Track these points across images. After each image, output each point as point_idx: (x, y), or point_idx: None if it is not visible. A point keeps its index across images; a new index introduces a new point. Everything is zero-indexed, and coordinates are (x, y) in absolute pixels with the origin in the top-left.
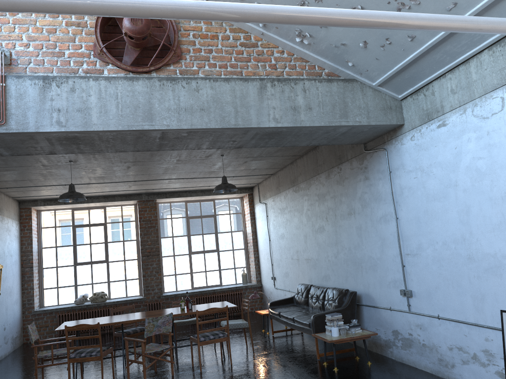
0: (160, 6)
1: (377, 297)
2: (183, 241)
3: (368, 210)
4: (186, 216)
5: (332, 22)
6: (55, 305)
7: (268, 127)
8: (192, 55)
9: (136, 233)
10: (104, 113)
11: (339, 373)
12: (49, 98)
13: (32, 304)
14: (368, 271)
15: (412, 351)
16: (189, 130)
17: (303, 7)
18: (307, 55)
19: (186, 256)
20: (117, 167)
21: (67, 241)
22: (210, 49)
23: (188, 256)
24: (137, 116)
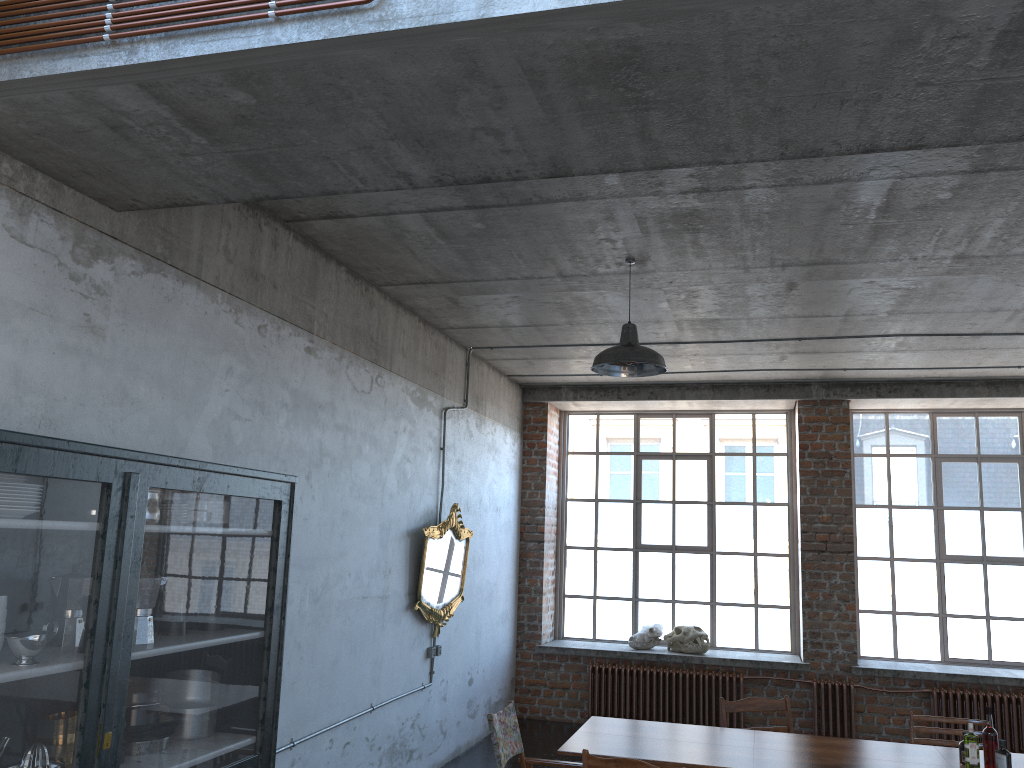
0: None
1: None
2: (920, 522)
3: None
4: (930, 454)
5: None
6: (587, 639)
7: None
8: None
9: (787, 487)
10: None
11: None
12: None
13: (538, 629)
14: None
15: None
16: None
17: None
18: None
19: (928, 565)
20: (758, 286)
21: (622, 489)
22: None
23: (934, 566)
24: None
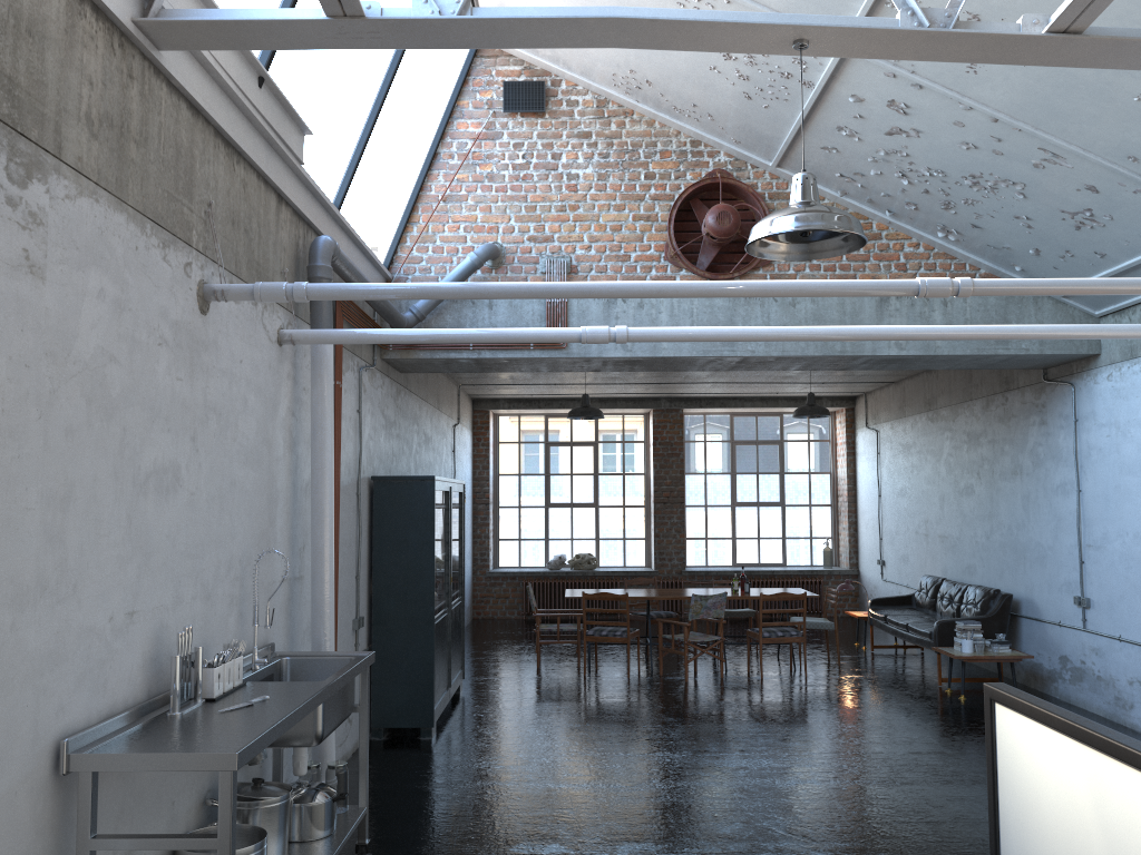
0: (799, 334)
1: (1042, 606)
2: (723, 483)
3: (1041, 473)
4: (729, 440)
5: (946, 338)
6: (515, 567)
7: (887, 355)
8: None
9: (644, 463)
10: None
11: (965, 702)
12: (614, 316)
13: (487, 561)
14: (1033, 564)
15: (1083, 686)
16: (779, 357)
17: (920, 327)
18: (953, 251)
19: (726, 509)
20: None
21: (537, 466)
22: None
23: (730, 509)
24: None
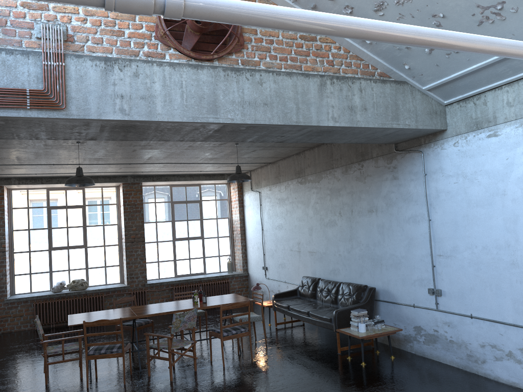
0: (405, 33)
1: (398, 294)
2: (167, 227)
3: (395, 210)
4: (170, 201)
5: None
6: (28, 293)
7: (327, 126)
8: (254, 44)
9: (117, 217)
10: (169, 102)
11: (368, 368)
12: (111, 83)
13: (5, 292)
14: (389, 268)
15: (436, 346)
16: (251, 125)
17: (513, 41)
18: (363, 54)
19: (170, 242)
20: (122, 150)
21: (42, 223)
22: (271, 39)
23: (172, 242)
24: (201, 108)
